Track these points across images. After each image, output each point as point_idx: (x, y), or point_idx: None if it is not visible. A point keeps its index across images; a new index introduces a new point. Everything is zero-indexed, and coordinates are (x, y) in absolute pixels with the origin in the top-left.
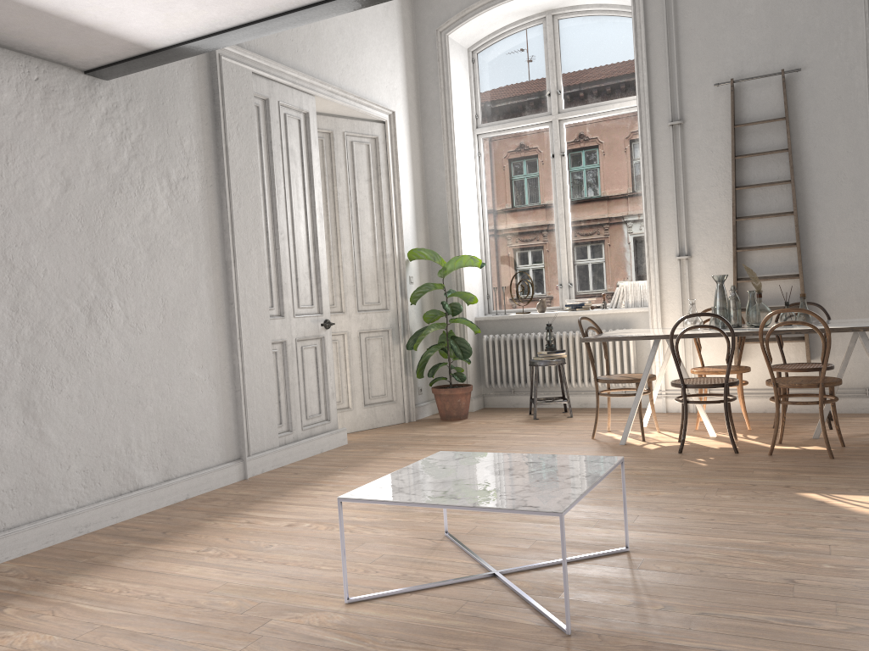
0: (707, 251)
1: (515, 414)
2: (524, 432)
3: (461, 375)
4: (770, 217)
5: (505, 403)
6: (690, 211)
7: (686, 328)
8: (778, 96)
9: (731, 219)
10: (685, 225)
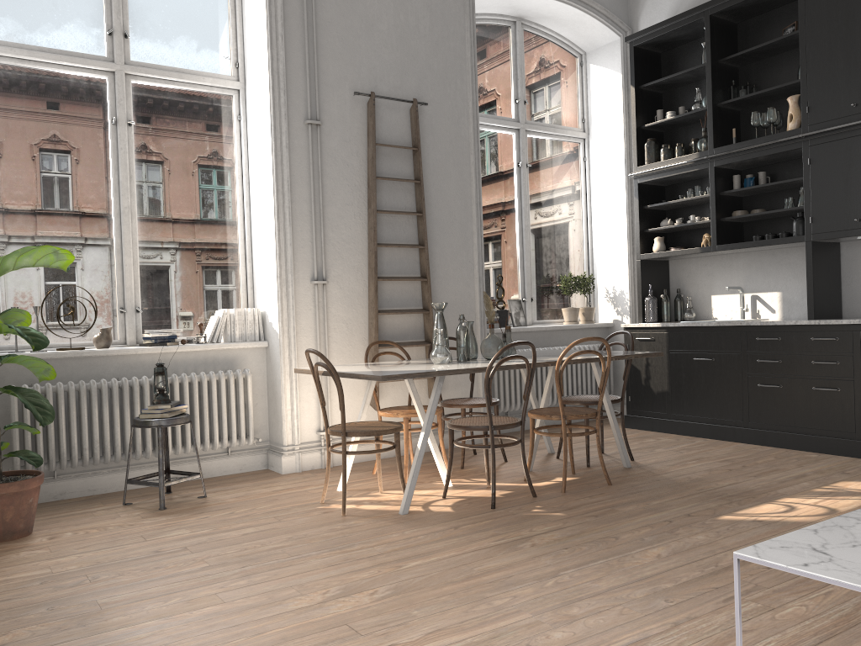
0: (342, 277)
1: (101, 509)
2: (220, 528)
3: (32, 455)
4: (407, 247)
5: (39, 495)
6: (326, 229)
7: (504, 359)
8: (406, 124)
9: (365, 245)
10: (324, 245)
